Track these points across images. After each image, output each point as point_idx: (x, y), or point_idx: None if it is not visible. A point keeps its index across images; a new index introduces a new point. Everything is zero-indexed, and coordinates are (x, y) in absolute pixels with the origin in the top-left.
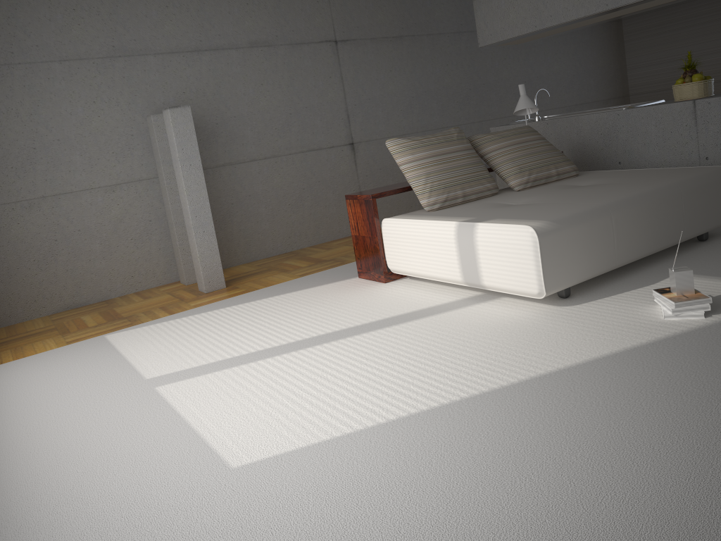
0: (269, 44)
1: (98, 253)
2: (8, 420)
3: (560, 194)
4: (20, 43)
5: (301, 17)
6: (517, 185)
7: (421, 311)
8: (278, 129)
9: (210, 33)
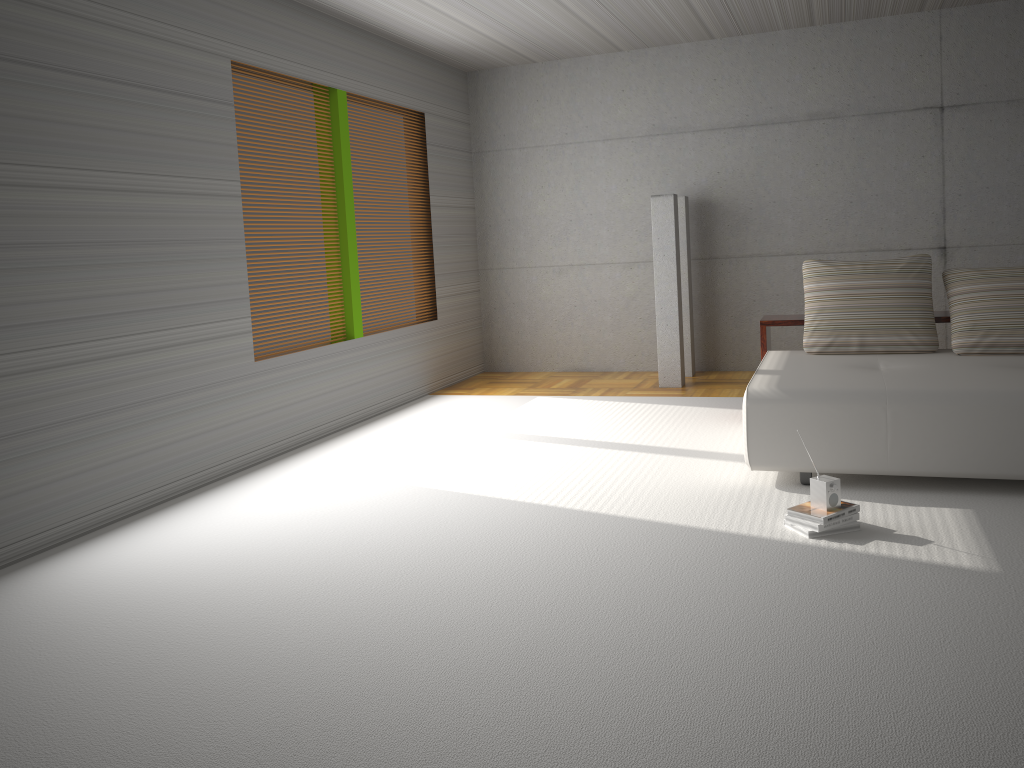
0: (835, 116)
1: (608, 325)
2: (398, 425)
3: (944, 369)
4: (574, 125)
5: (890, 79)
6: (955, 347)
7: (698, 452)
8: (830, 220)
9: (760, 106)
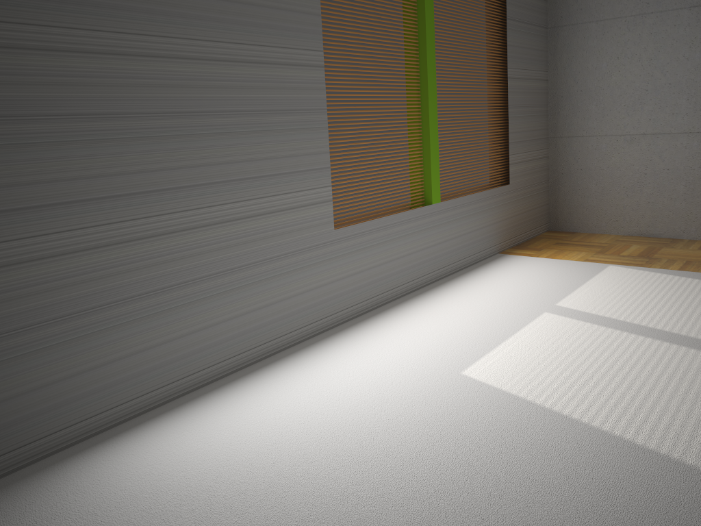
0: None
1: (680, 194)
2: (471, 289)
3: None
4: None
5: None
6: None
7: None
8: None
9: None
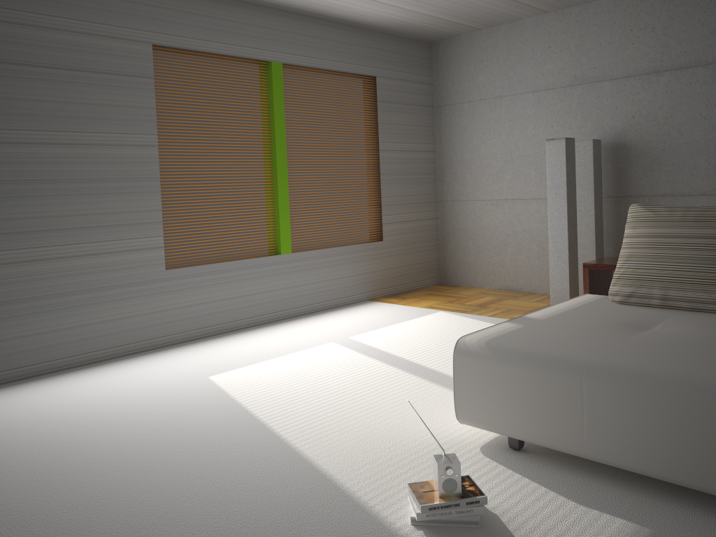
0: None
1: (534, 252)
2: (303, 325)
3: (712, 340)
4: (509, 79)
5: None
6: None
7: None
8: None
9: (674, 51)
